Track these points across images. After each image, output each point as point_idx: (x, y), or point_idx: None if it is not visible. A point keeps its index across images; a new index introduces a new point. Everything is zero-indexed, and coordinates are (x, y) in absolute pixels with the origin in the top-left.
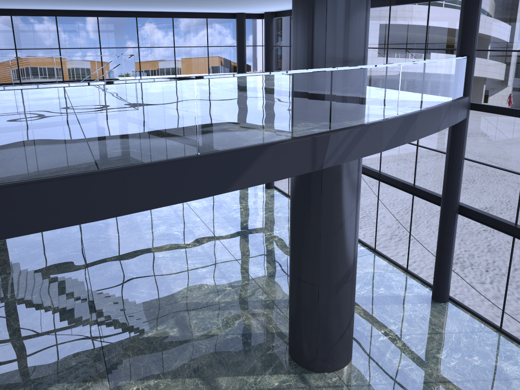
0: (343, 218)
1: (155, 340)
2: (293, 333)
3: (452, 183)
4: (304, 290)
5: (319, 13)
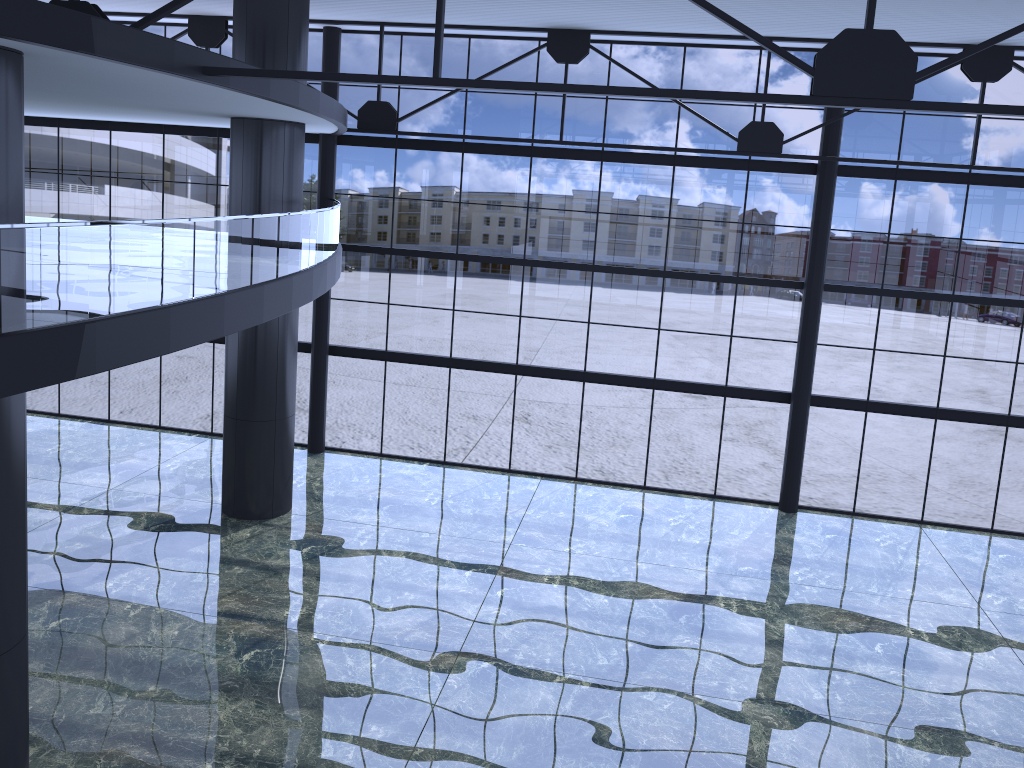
0: (293, 347)
1: (68, 556)
2: (242, 487)
3: (324, 323)
4: (260, 430)
5: (278, 158)
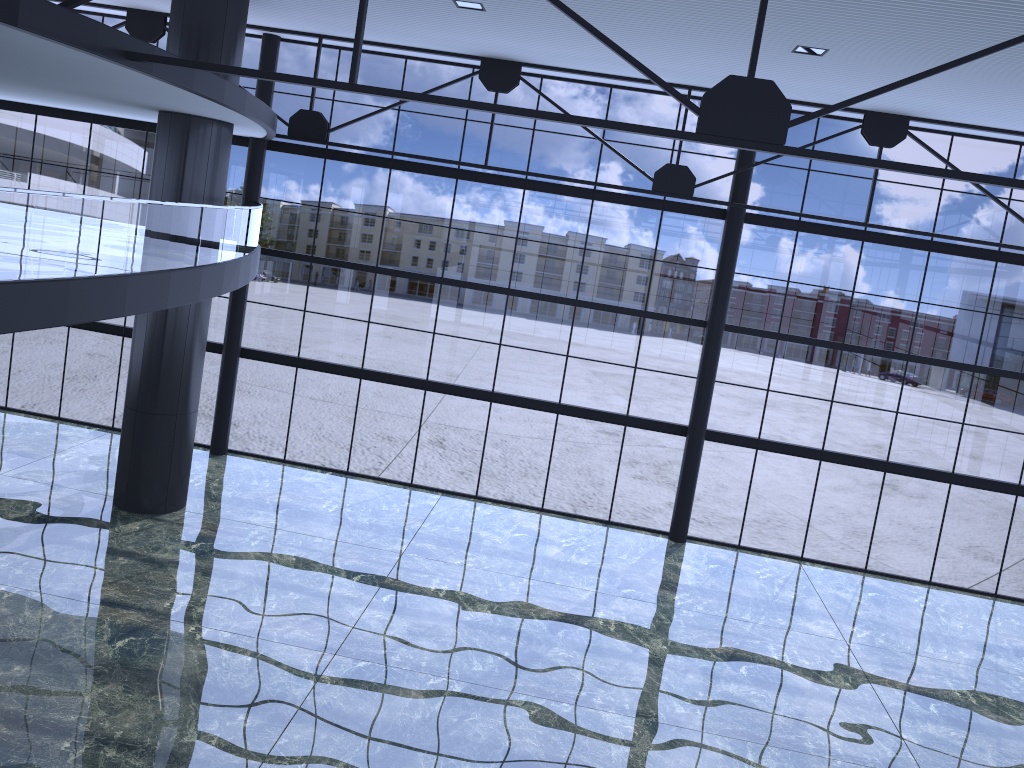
0: (202, 344)
1: None
2: (136, 480)
3: (238, 325)
4: (159, 423)
5: (202, 155)
